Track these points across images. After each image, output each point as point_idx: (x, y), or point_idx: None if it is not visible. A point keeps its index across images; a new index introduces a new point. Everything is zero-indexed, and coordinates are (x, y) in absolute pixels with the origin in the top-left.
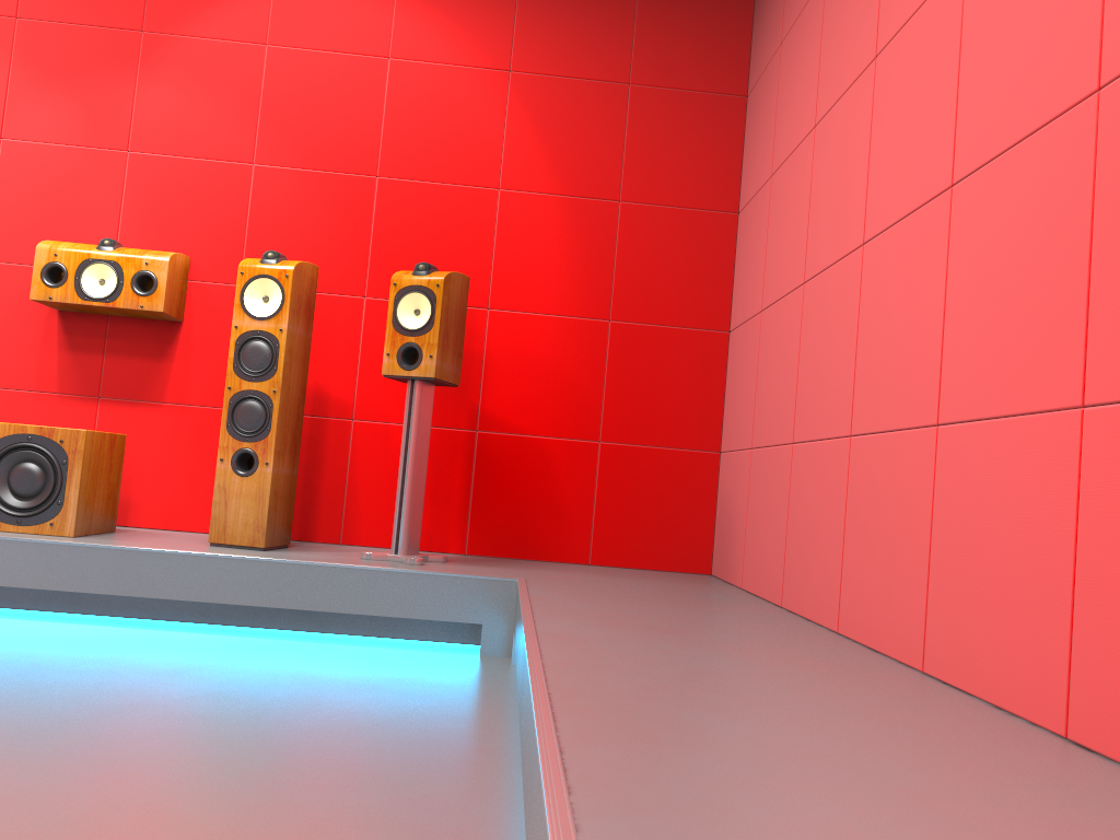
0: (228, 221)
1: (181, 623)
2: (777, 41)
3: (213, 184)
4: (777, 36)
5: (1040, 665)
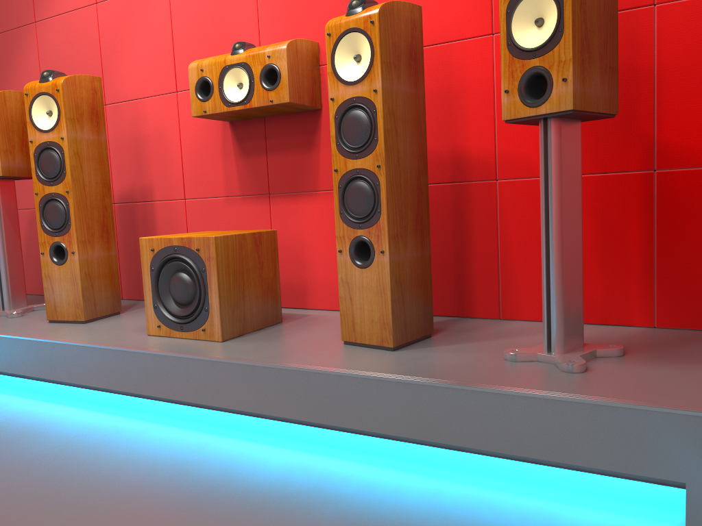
0: None
1: (318, 432)
2: None
3: None
4: None
5: None
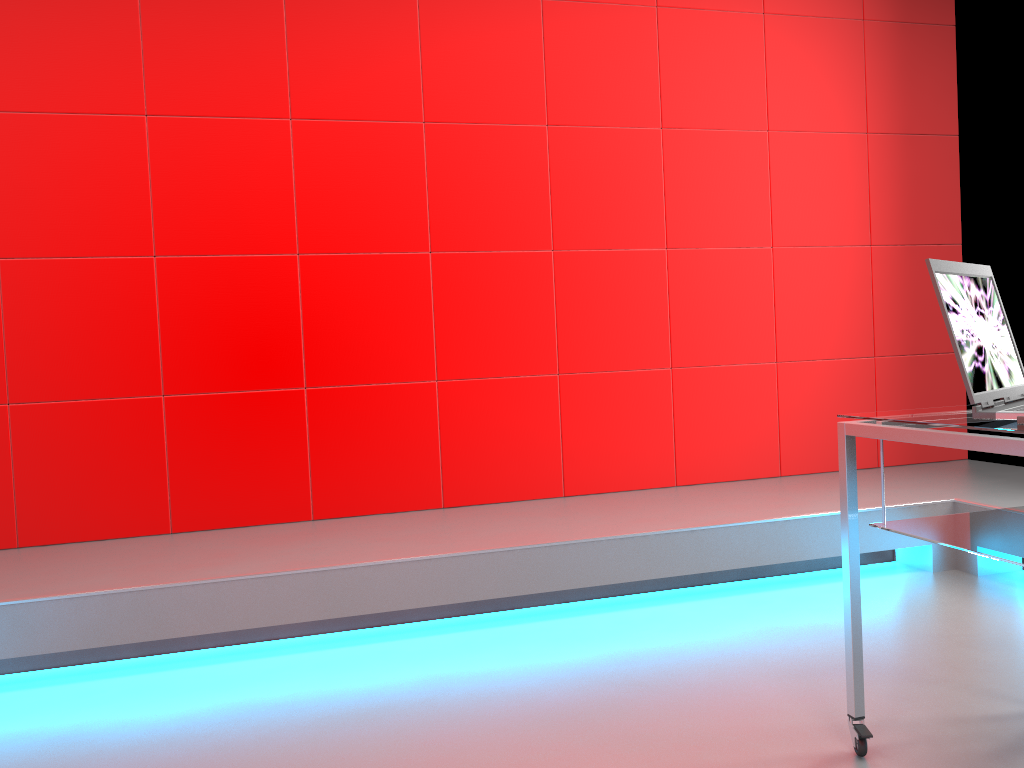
0: None
1: None
2: None
3: None
4: None
5: (422, 486)
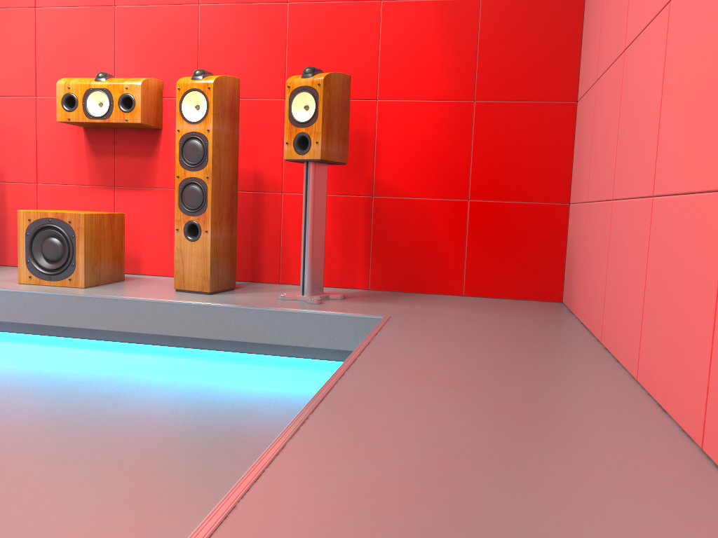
0: (185, 50)
1: (156, 347)
2: None
3: (173, 23)
4: None
5: None
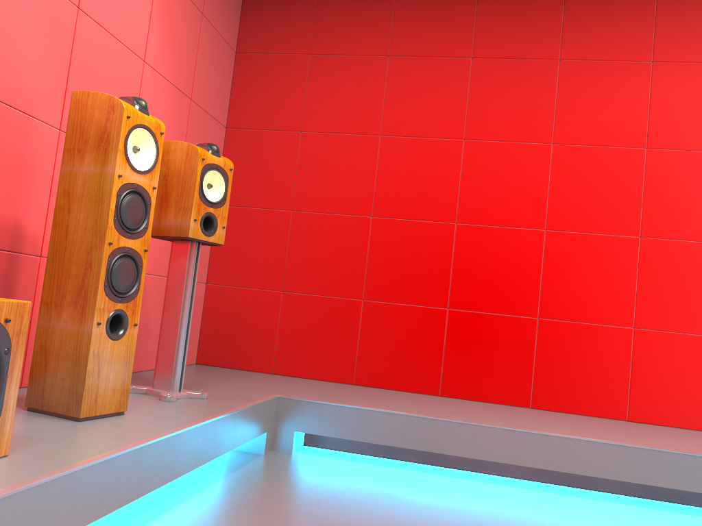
0: None
1: None
2: (301, 48)
3: None
4: (300, 45)
5: (613, 401)
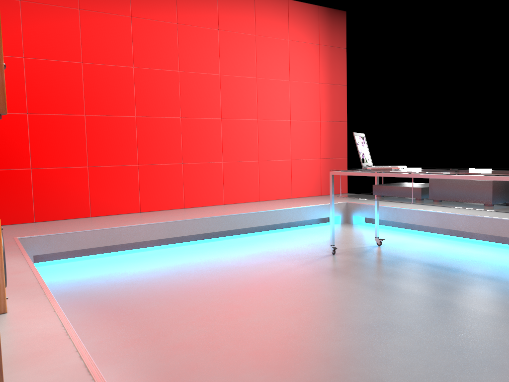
0: None
1: None
2: None
3: None
4: None
5: (177, 200)
